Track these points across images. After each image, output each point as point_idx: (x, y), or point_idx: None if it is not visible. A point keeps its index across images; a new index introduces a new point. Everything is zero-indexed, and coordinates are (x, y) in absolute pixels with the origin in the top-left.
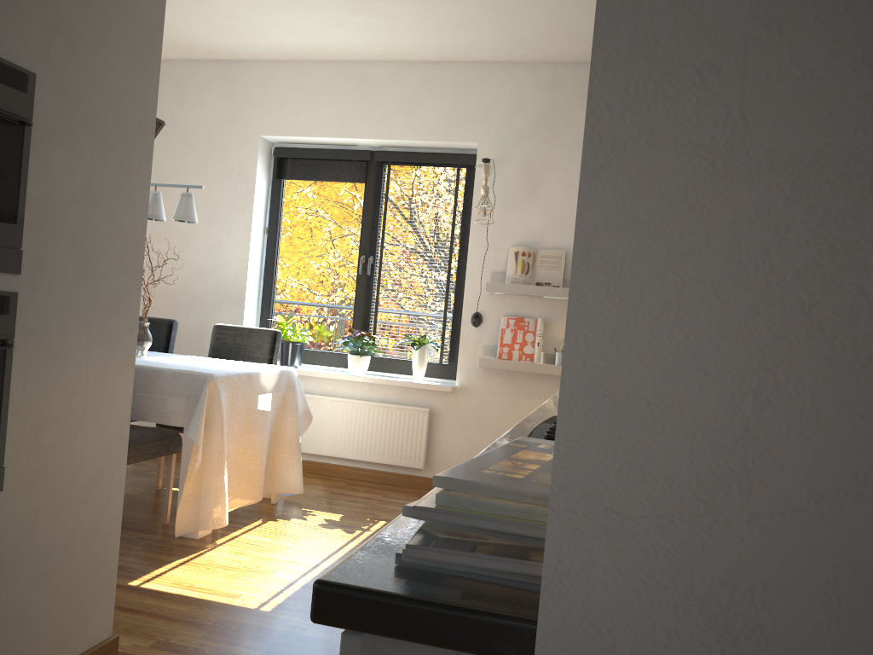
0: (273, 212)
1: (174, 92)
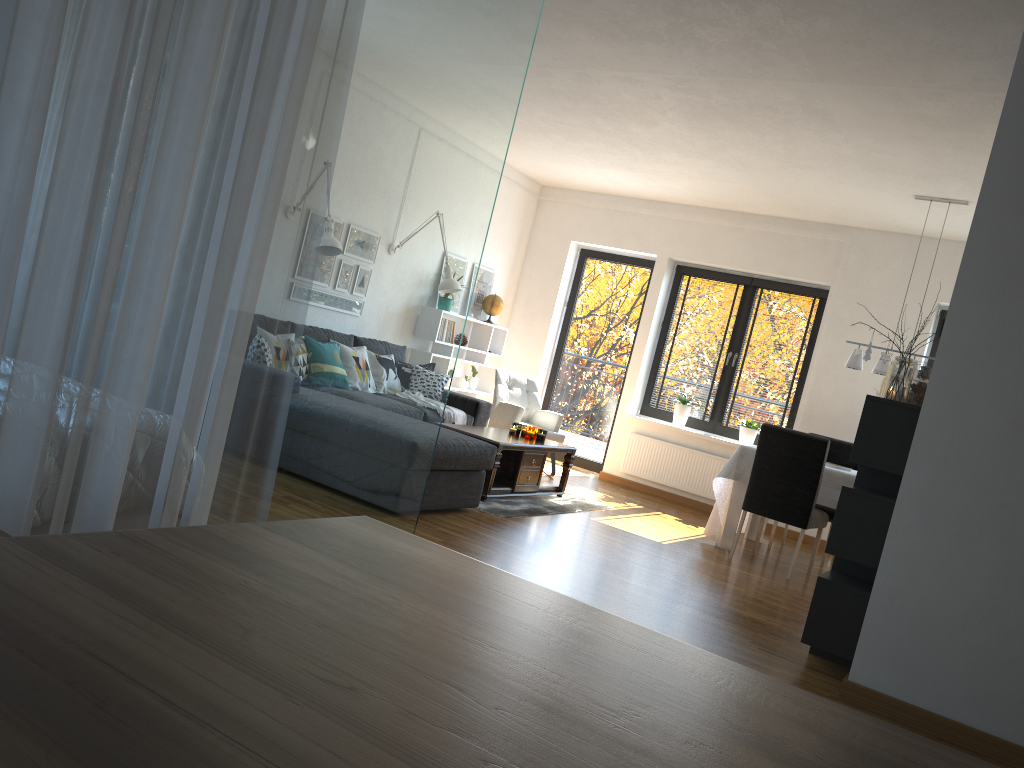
0: (930, 363)
1: (860, 255)
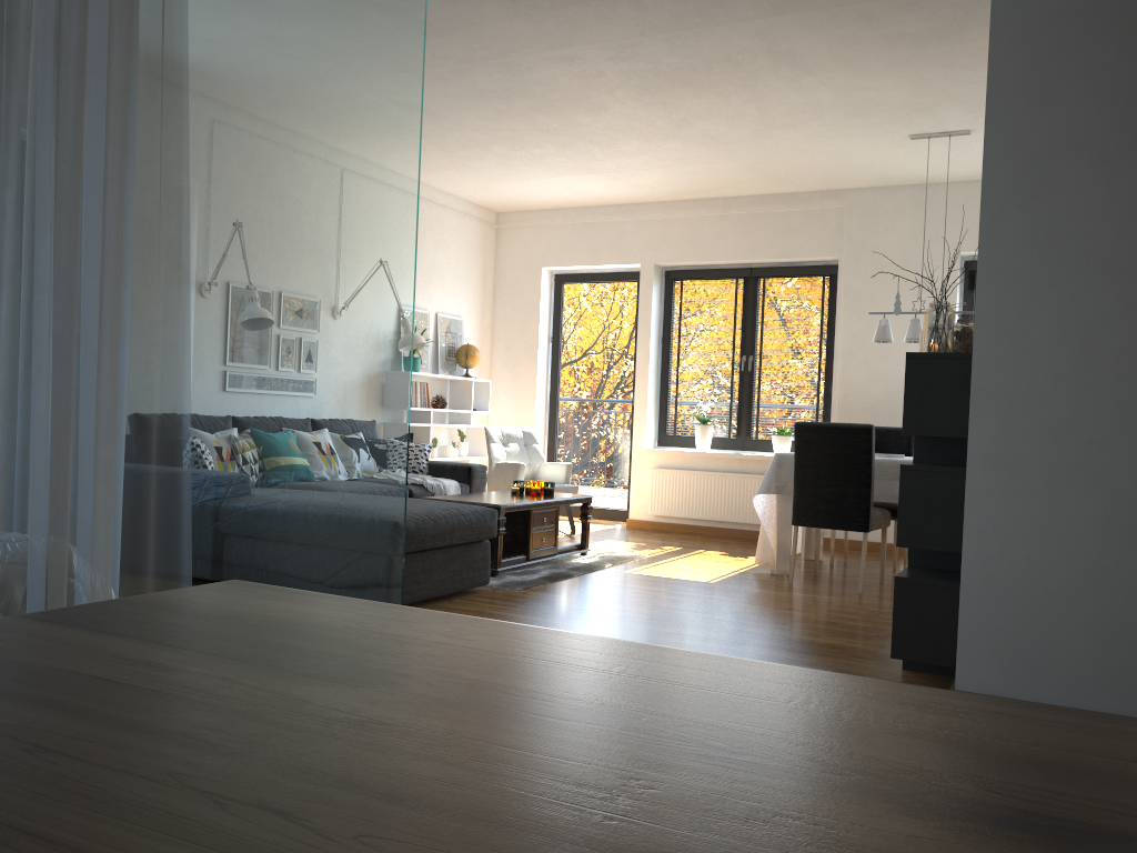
0: None
1: (863, 218)
